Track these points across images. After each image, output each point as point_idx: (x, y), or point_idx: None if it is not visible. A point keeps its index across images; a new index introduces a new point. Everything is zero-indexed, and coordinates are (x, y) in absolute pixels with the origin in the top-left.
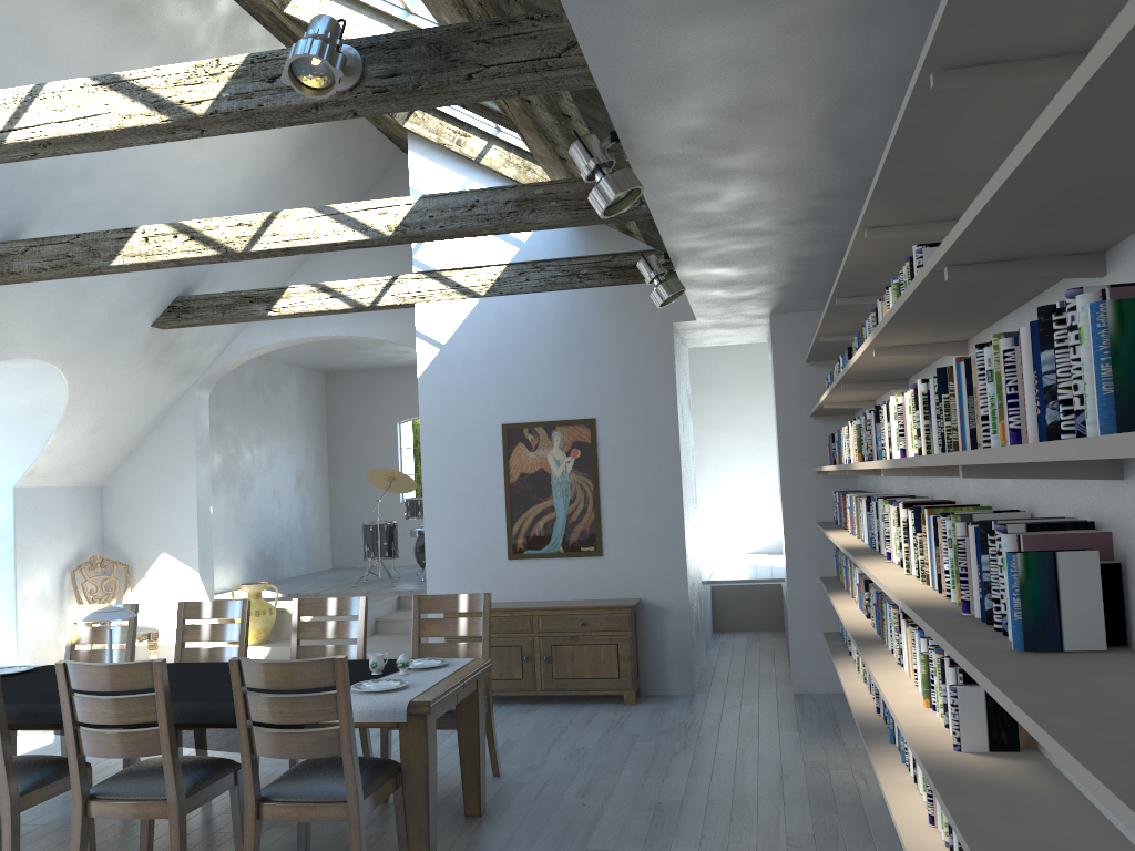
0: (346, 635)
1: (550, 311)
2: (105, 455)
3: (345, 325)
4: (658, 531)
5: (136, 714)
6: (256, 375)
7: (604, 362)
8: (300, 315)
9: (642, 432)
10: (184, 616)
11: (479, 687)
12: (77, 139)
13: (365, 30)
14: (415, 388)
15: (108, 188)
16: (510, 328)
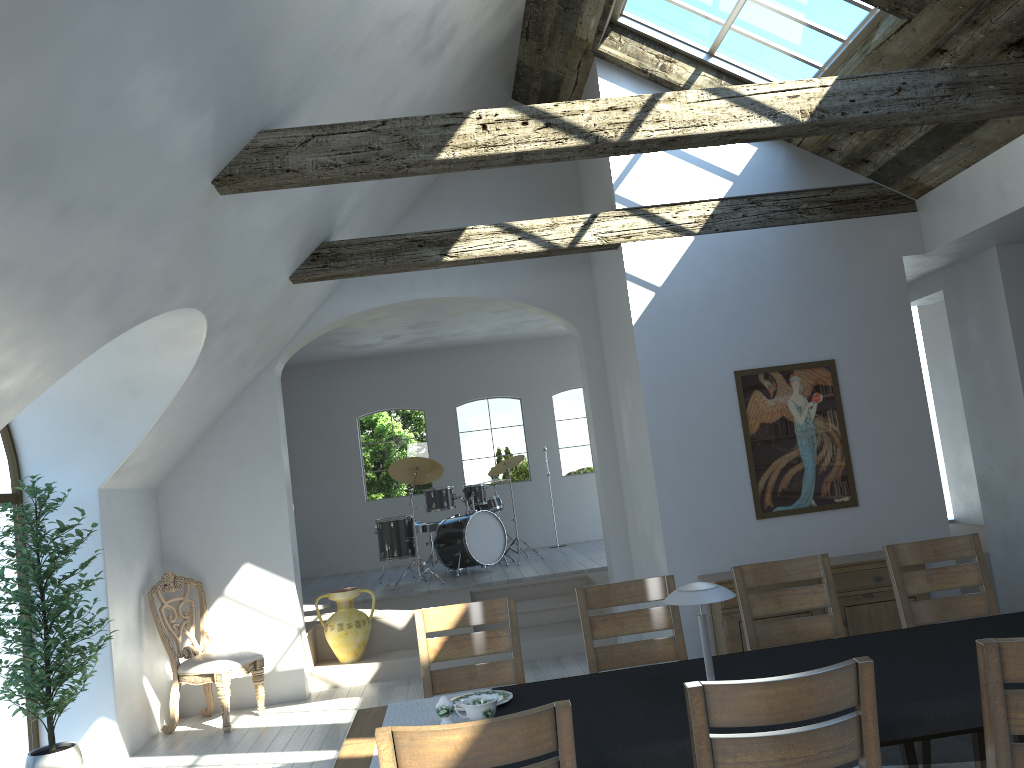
0: (810, 604)
1: (773, 248)
2: (178, 448)
3: (458, 285)
4: (913, 474)
5: None
6: None
7: (836, 300)
8: (477, 261)
9: (884, 371)
10: (588, 606)
11: None
12: None
13: None
14: (374, 380)
15: (359, 79)
16: (732, 267)
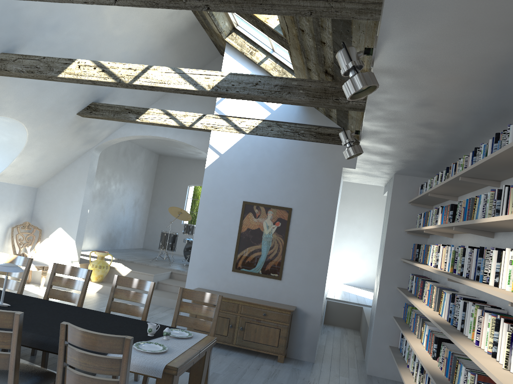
0: (139, 301)
1: (280, 148)
2: (41, 173)
3: (173, 134)
4: (313, 273)
5: None
6: (126, 149)
7: (302, 180)
8: (152, 124)
9: (315, 220)
10: (55, 271)
11: (207, 353)
12: None
13: None
14: (200, 171)
15: (66, 37)
16: (257, 153)
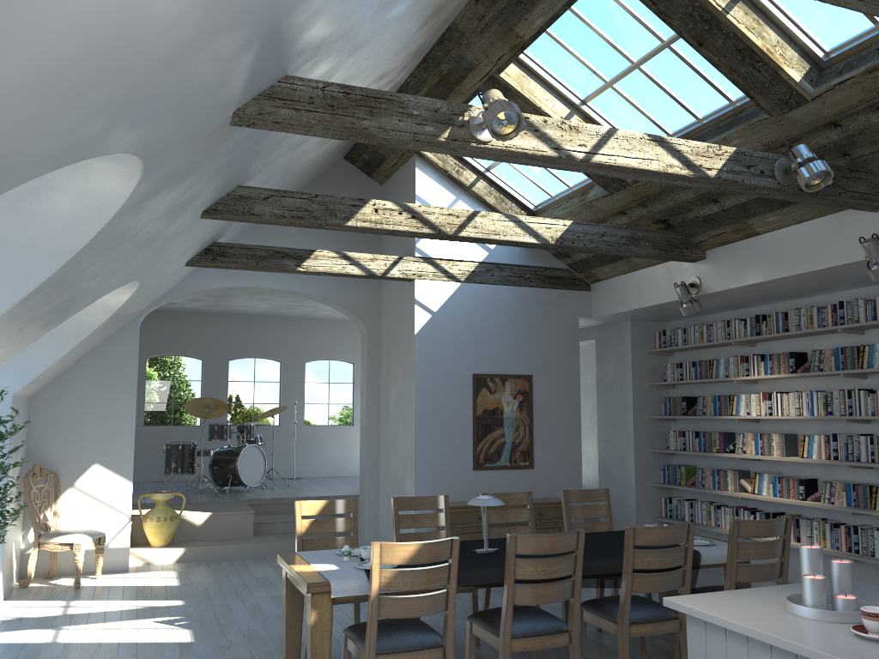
0: (519, 519)
1: (506, 299)
2: (60, 370)
3: (287, 281)
4: (567, 452)
5: (676, 560)
6: None
7: (538, 338)
8: (318, 273)
9: (559, 387)
10: (399, 508)
11: None
12: (630, 170)
13: (552, 105)
14: (165, 329)
15: (291, 156)
16: (480, 307)
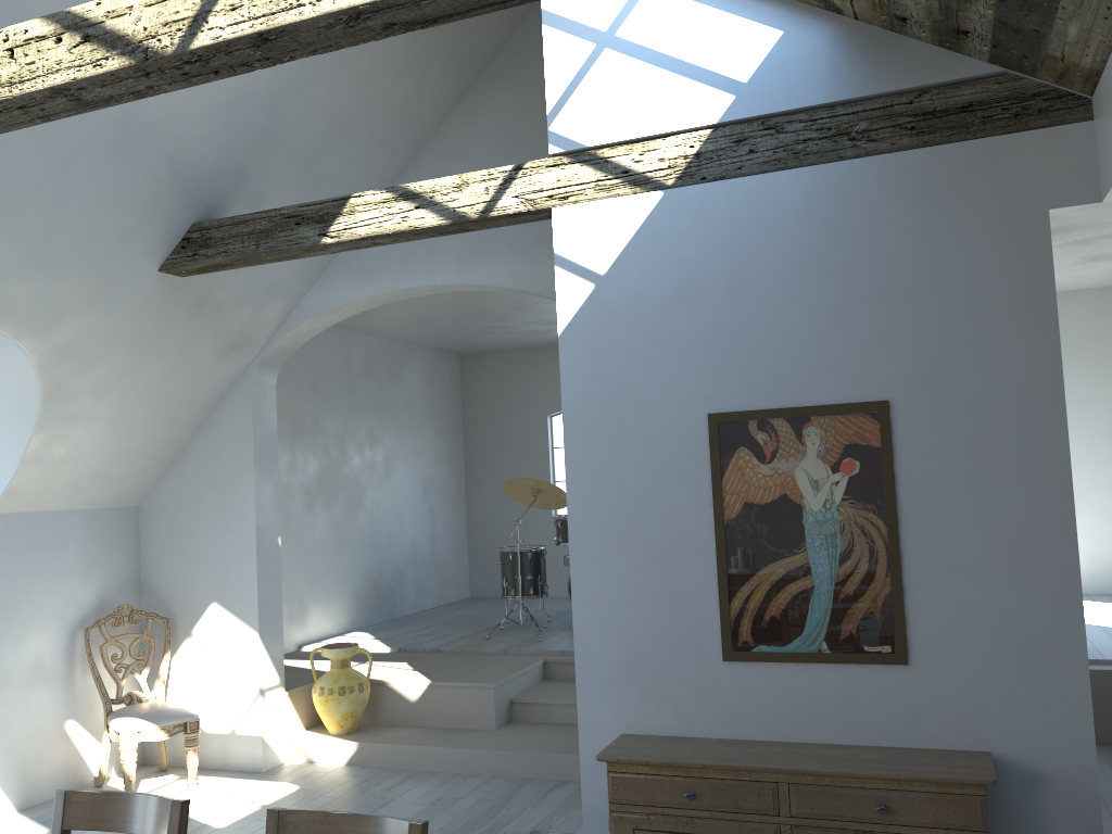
0: None
1: (795, 205)
2: (132, 465)
3: (455, 268)
4: (1027, 621)
5: None
6: (368, 356)
7: (905, 294)
8: (372, 241)
9: (986, 426)
10: (65, 823)
11: None
12: None
13: None
14: None
15: (4, 2)
16: (721, 240)
